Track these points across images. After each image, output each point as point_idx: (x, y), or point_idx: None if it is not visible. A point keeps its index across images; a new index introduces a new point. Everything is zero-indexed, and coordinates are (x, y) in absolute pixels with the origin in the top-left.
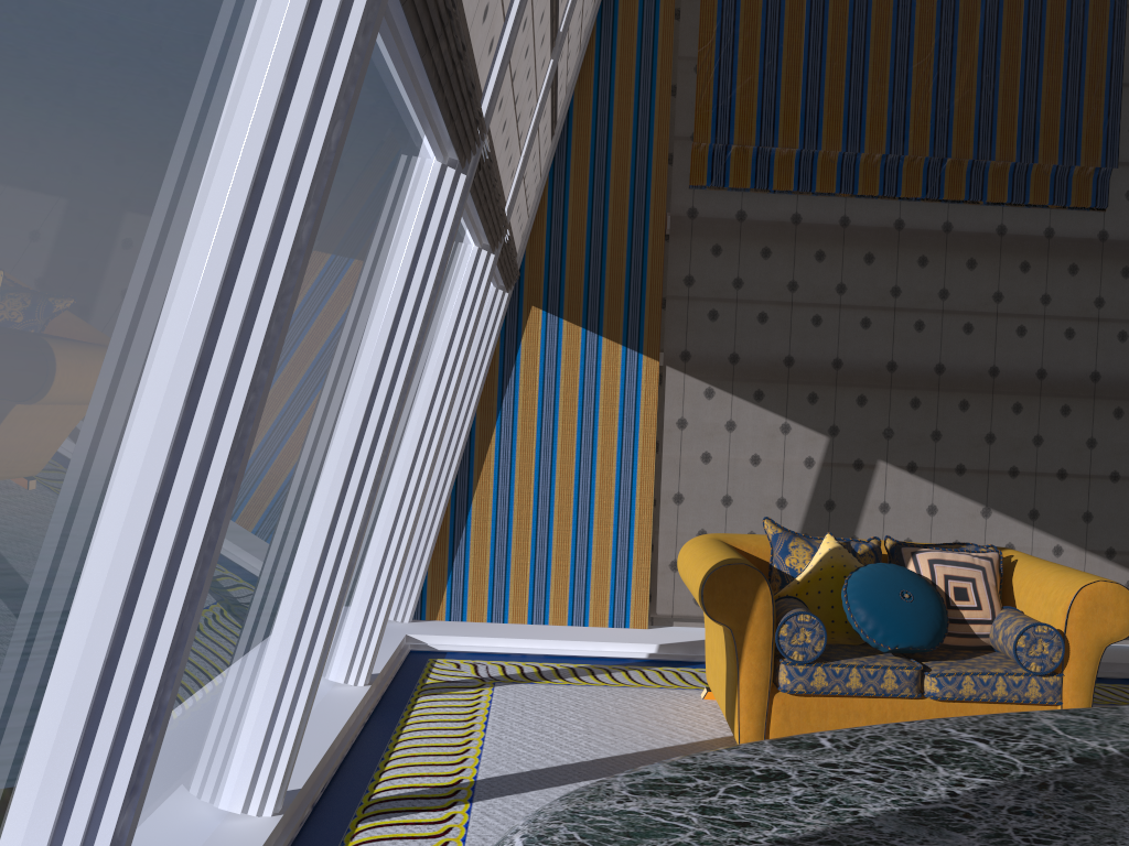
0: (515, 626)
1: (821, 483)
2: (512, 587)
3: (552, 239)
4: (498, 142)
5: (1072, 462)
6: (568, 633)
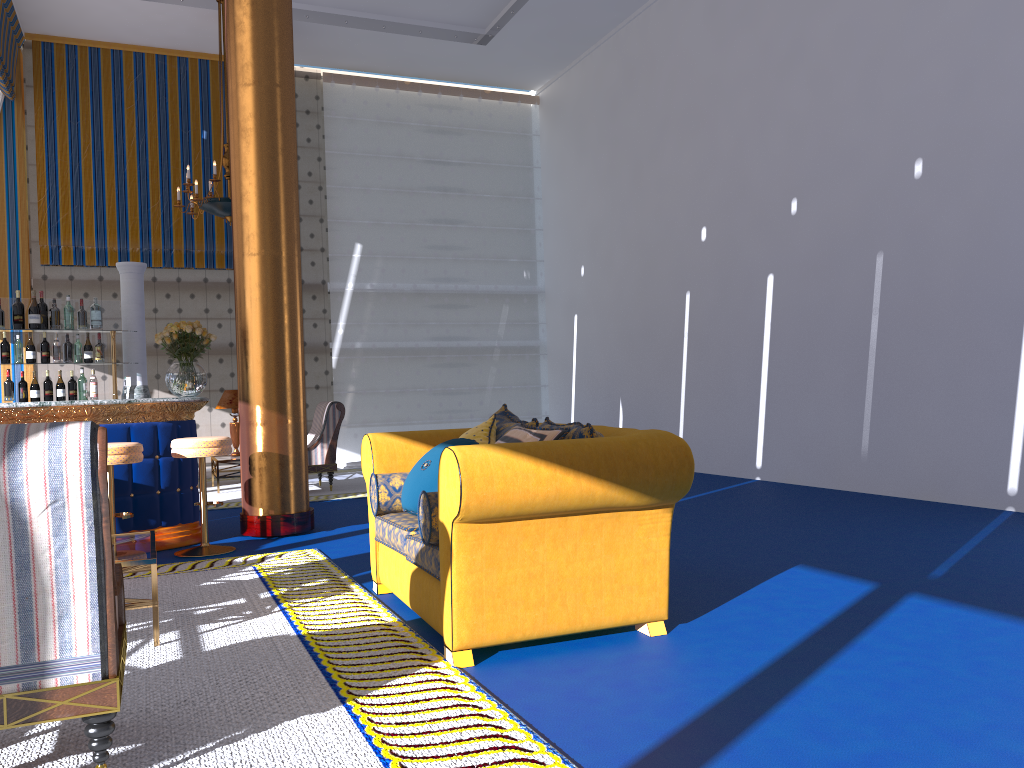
0: None
1: None
2: None
3: None
4: None
5: None
6: None
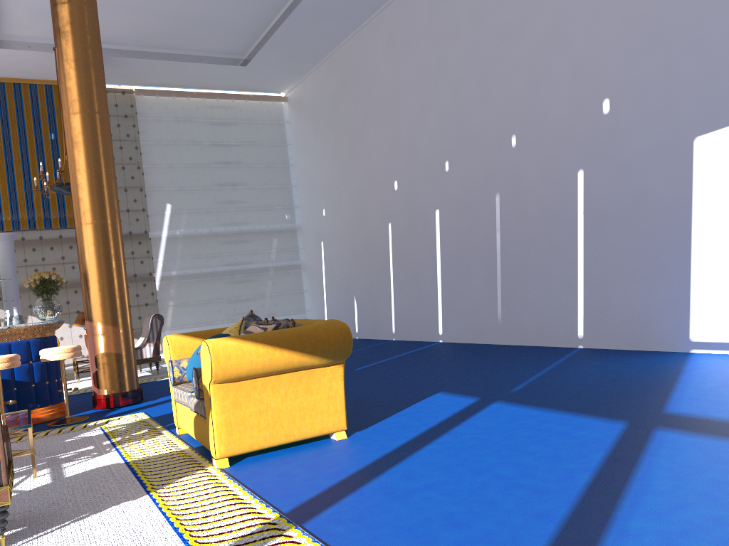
0: None
1: None
2: None
3: None
4: None
5: None
6: None
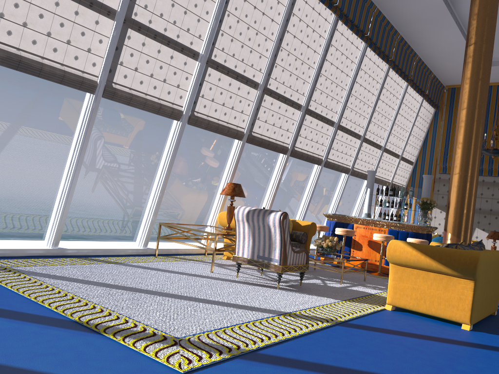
0: None
1: None
2: None
3: (412, 182)
4: (381, 175)
5: None
6: None
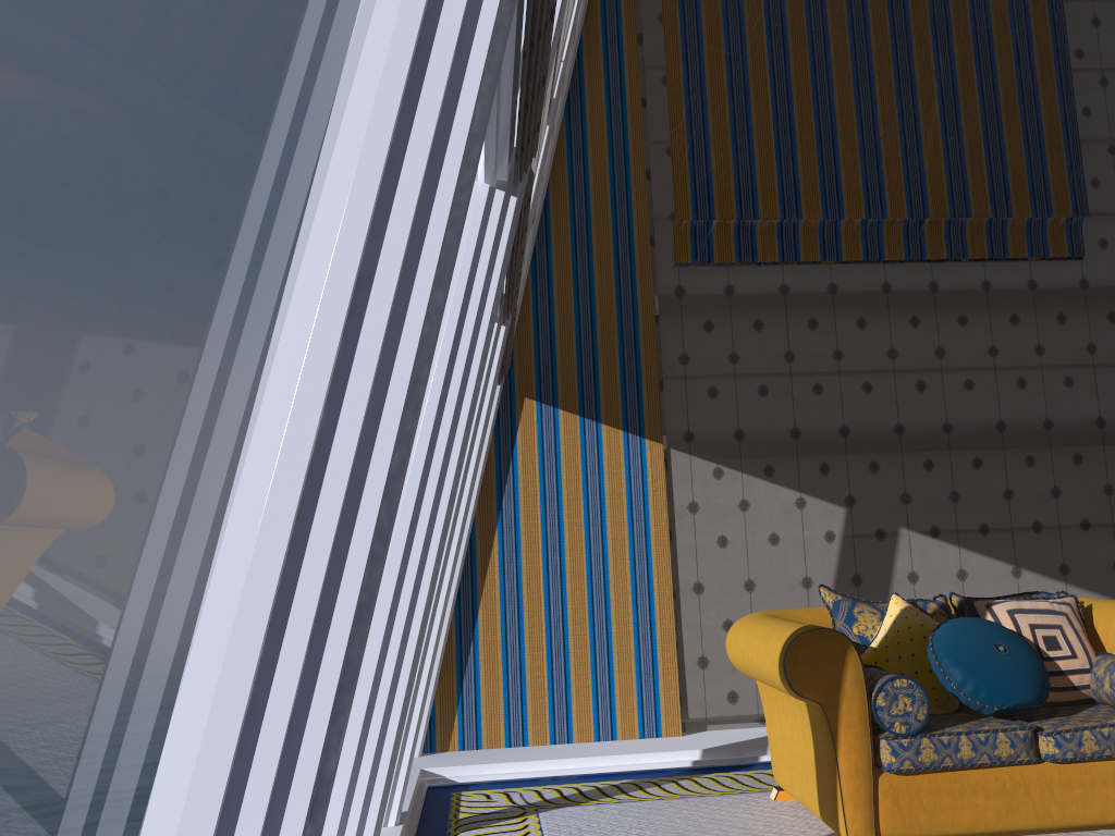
0: (537, 748)
1: (845, 557)
2: (529, 704)
3: (540, 328)
4: None
5: (1093, 511)
6: (599, 749)
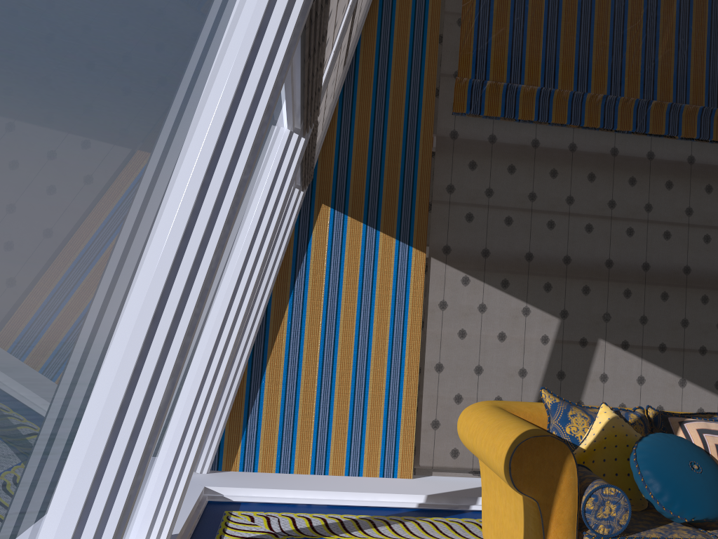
0: (300, 476)
1: (554, 356)
2: (298, 442)
3: (341, 150)
4: None
5: None
6: (347, 484)
